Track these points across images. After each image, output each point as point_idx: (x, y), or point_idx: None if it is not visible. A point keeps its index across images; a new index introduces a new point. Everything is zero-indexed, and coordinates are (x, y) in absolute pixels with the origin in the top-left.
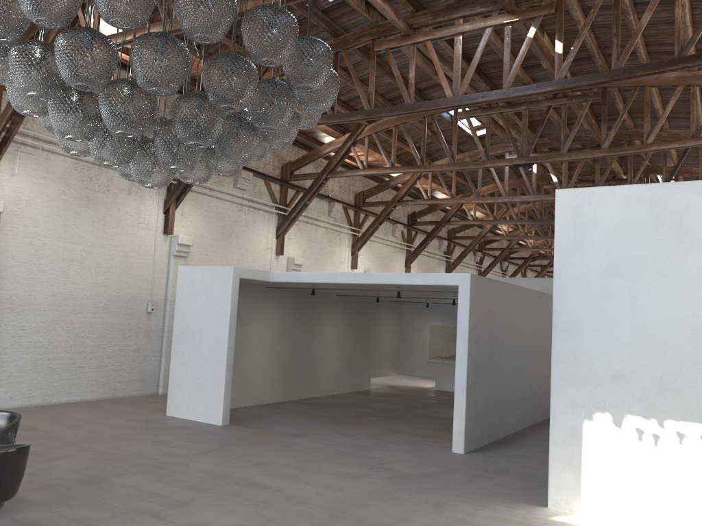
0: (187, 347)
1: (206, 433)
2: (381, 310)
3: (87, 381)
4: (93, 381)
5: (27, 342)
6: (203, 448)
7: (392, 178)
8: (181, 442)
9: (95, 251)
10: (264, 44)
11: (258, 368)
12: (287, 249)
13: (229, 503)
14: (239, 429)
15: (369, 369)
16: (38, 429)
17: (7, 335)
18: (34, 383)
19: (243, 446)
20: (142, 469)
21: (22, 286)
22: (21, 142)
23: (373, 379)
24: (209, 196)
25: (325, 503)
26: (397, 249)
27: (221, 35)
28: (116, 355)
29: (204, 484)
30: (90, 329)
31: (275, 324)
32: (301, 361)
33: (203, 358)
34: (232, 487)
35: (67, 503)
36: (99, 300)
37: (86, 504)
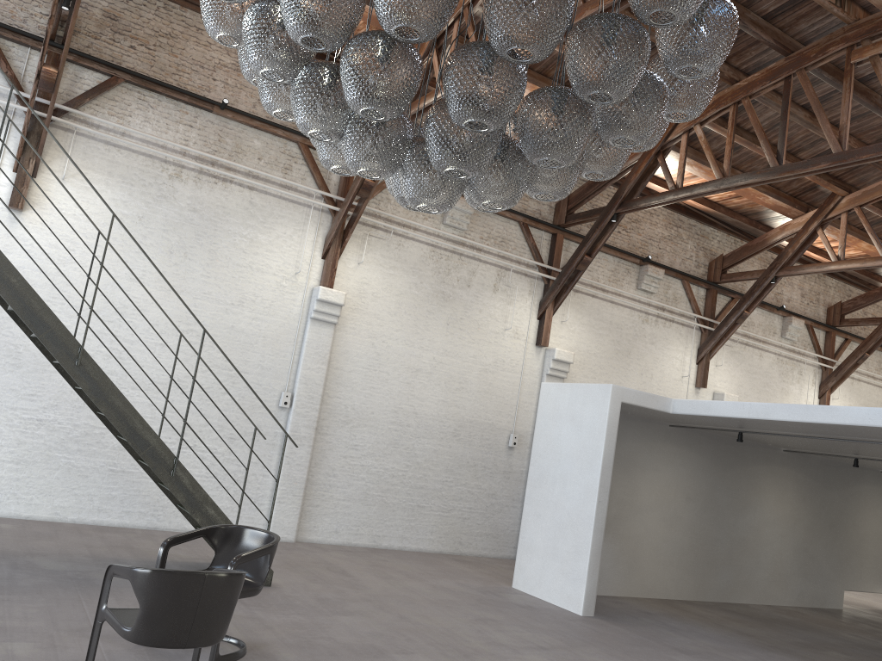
0: (544, 495)
1: (554, 622)
2: (865, 484)
3: (425, 526)
4: (433, 528)
5: (359, 465)
6: (540, 641)
7: None
8: (513, 626)
9: (447, 361)
10: None
11: (652, 542)
12: (713, 380)
13: None
14: (606, 625)
15: (842, 576)
16: (347, 573)
17: (338, 453)
18: (363, 517)
19: (601, 651)
20: (441, 652)
21: (360, 396)
22: (372, 224)
23: (852, 595)
24: (600, 299)
25: None
26: None
27: None
28: (464, 498)
29: None
30: (434, 460)
31: (681, 481)
32: (722, 543)
33: (564, 513)
34: None
35: None
36: (448, 423)
37: None
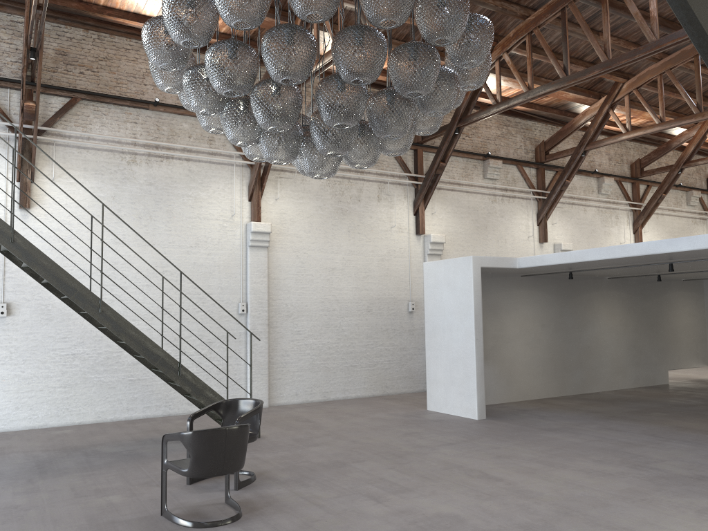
0: (438, 342)
1: (458, 427)
2: (673, 291)
3: (359, 379)
4: (365, 379)
5: (303, 344)
6: (449, 440)
7: (674, 137)
8: (430, 434)
9: (353, 258)
10: (377, 5)
11: (521, 361)
12: (552, 235)
13: (451, 492)
14: (494, 423)
15: (665, 360)
16: (310, 420)
17: (287, 339)
18: (313, 381)
19: (491, 439)
20: (382, 457)
21: (295, 295)
22: (280, 169)
23: (678, 372)
24: (458, 191)
25: (557, 500)
26: (697, 220)
27: (330, 8)
28: (384, 354)
29: (434, 473)
30: (357, 331)
31: (535, 314)
32: (573, 353)
33: (454, 352)
34: (461, 477)
35: (304, 482)
36: (362, 303)
37: (319, 484)
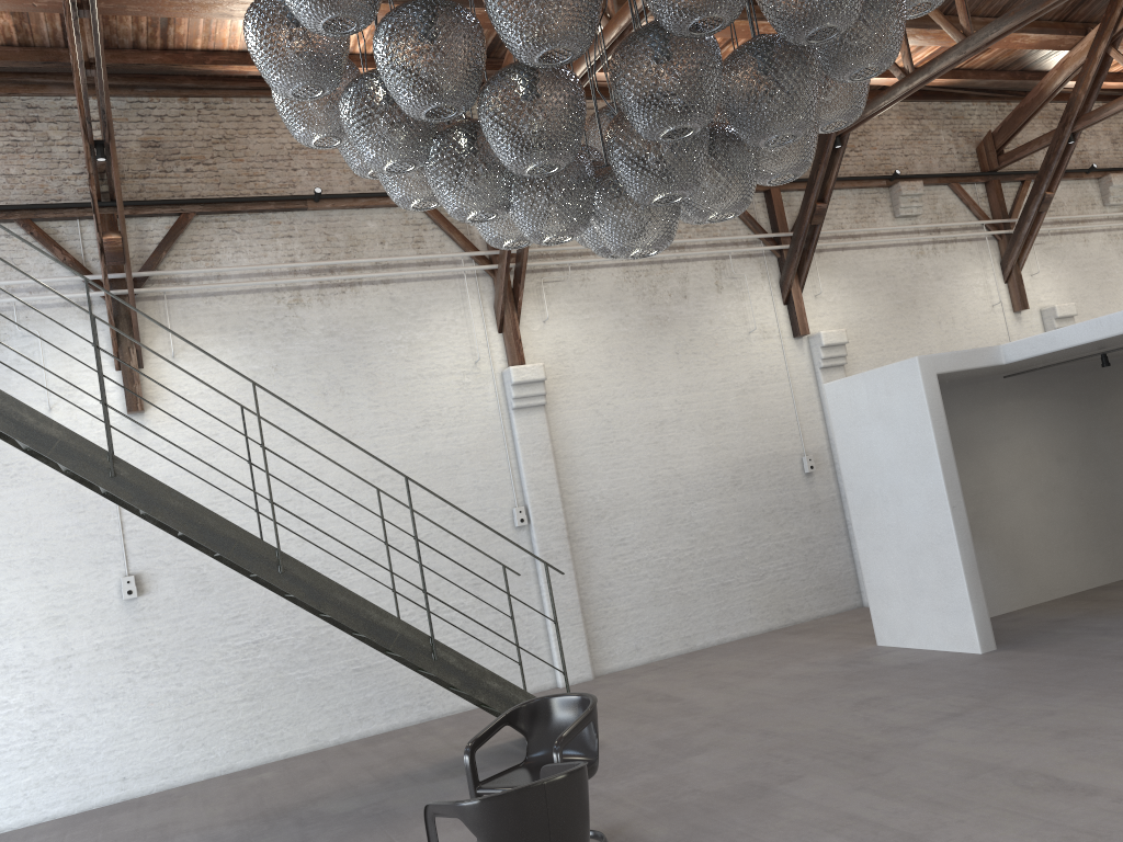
0: (878, 521)
1: (952, 675)
2: None
3: (740, 605)
4: (750, 604)
5: (634, 561)
6: (947, 707)
7: None
8: (904, 698)
9: (693, 398)
10: None
11: (1033, 530)
12: (1034, 295)
13: (1007, 835)
14: (1018, 657)
15: None
16: (674, 697)
17: (605, 557)
18: (662, 621)
19: (1029, 694)
20: (834, 763)
21: (605, 480)
22: (542, 268)
23: None
24: (853, 249)
25: None
26: None
27: None
28: (775, 555)
29: (952, 791)
30: (722, 522)
31: (1043, 441)
32: None
33: (912, 535)
34: (1011, 795)
35: None
36: (722, 473)
37: None
